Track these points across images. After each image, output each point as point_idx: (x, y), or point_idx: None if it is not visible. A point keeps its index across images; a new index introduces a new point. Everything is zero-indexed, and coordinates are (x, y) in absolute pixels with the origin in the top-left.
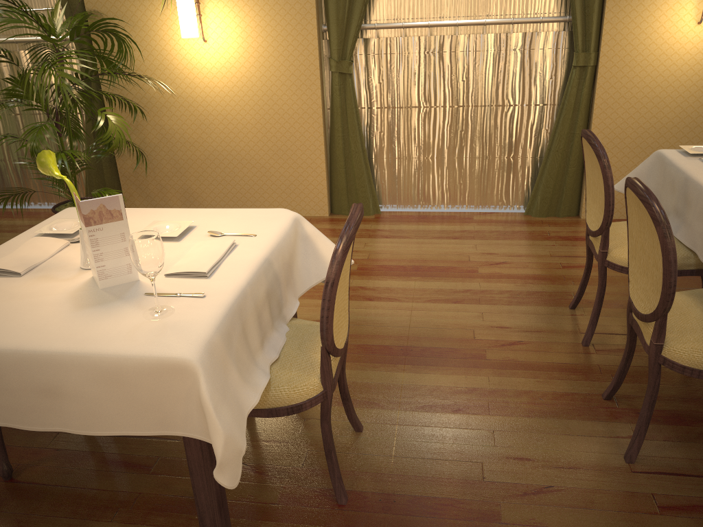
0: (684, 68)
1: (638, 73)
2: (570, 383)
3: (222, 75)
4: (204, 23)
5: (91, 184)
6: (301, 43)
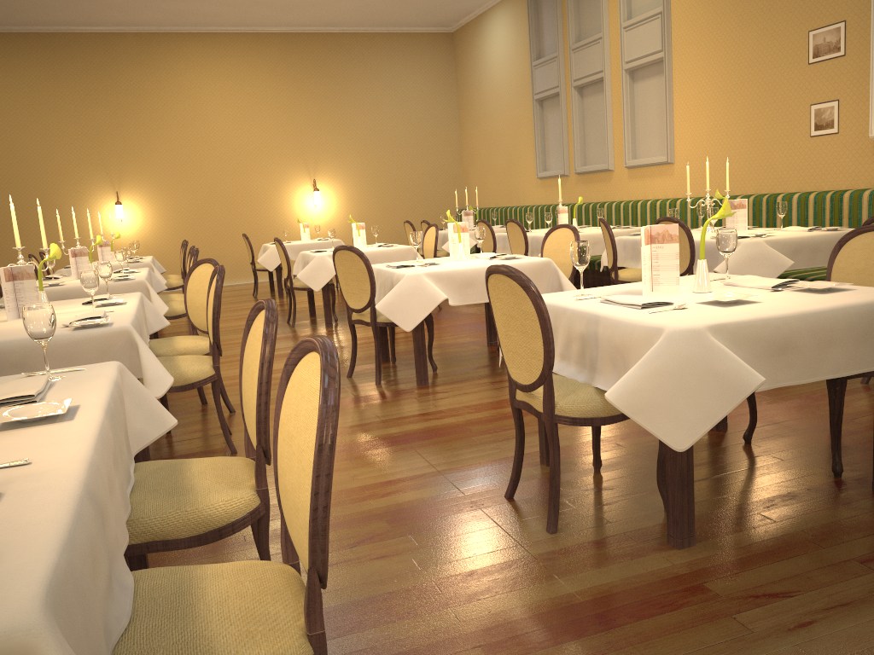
0: None
1: None
2: (343, 648)
3: None
4: None
5: None
6: None
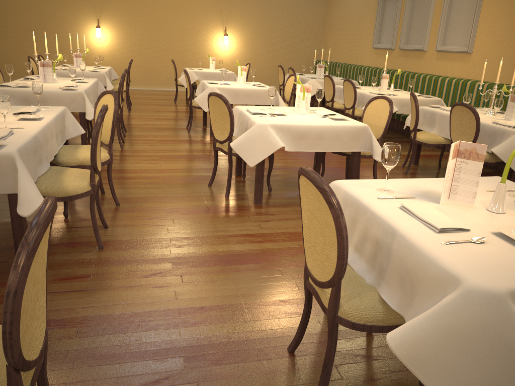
0: None
1: None
2: None
3: None
4: None
5: None
6: None
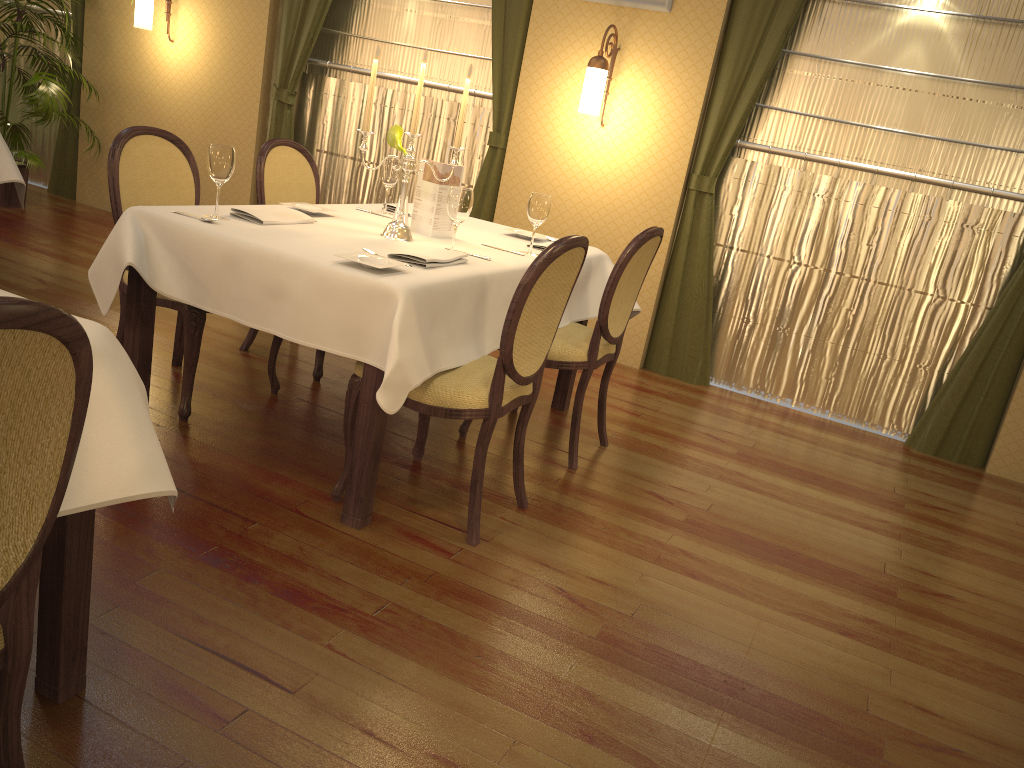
0: (587, 173)
1: (542, 166)
2: (170, 354)
3: (180, 79)
4: (174, 24)
5: (55, 163)
6: (250, 62)
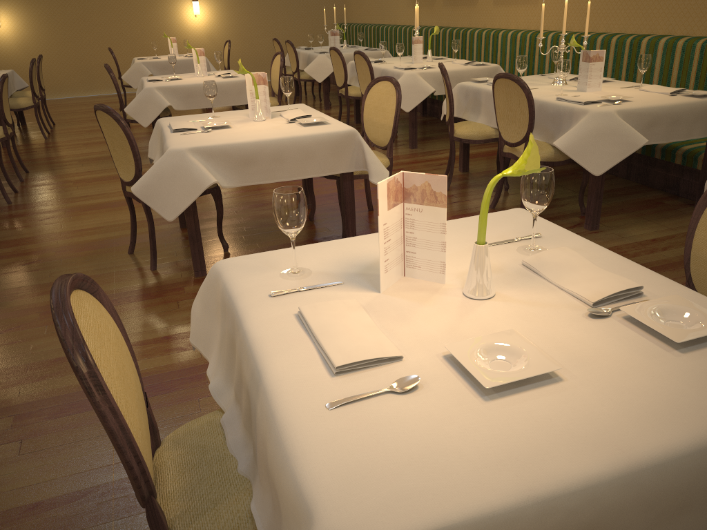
0: None
1: None
2: None
3: None
4: None
5: None
6: None
